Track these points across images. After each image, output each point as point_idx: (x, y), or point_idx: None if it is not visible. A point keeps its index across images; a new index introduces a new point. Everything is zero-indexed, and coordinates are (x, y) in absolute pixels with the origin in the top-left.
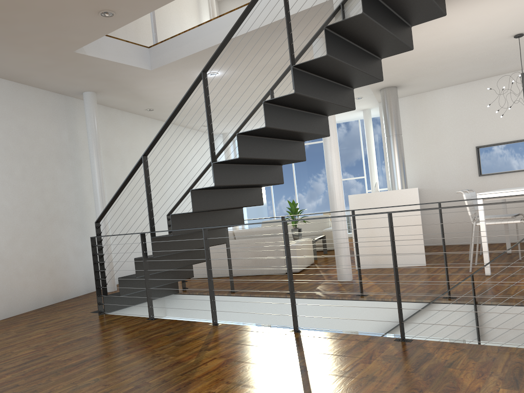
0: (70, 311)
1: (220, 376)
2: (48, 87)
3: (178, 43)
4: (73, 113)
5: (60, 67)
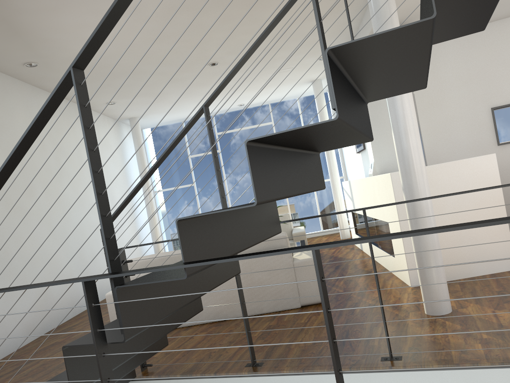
0: None
1: None
2: None
3: None
4: None
5: None
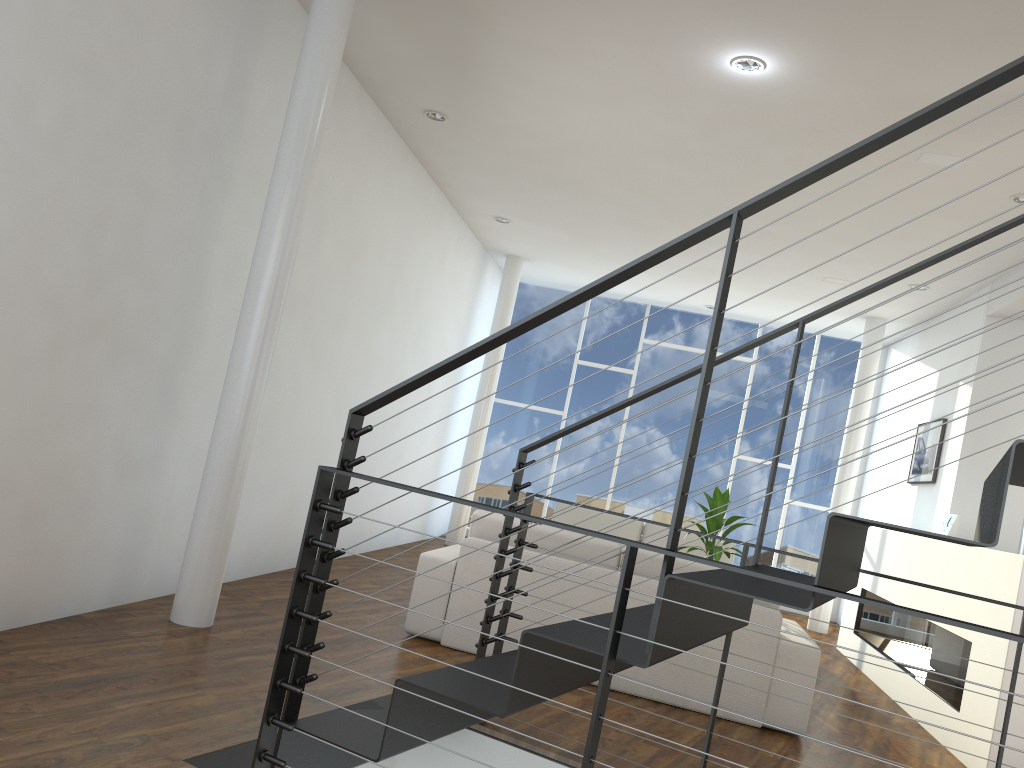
0: (89, 722)
1: None
2: None
3: None
4: (262, 21)
5: None
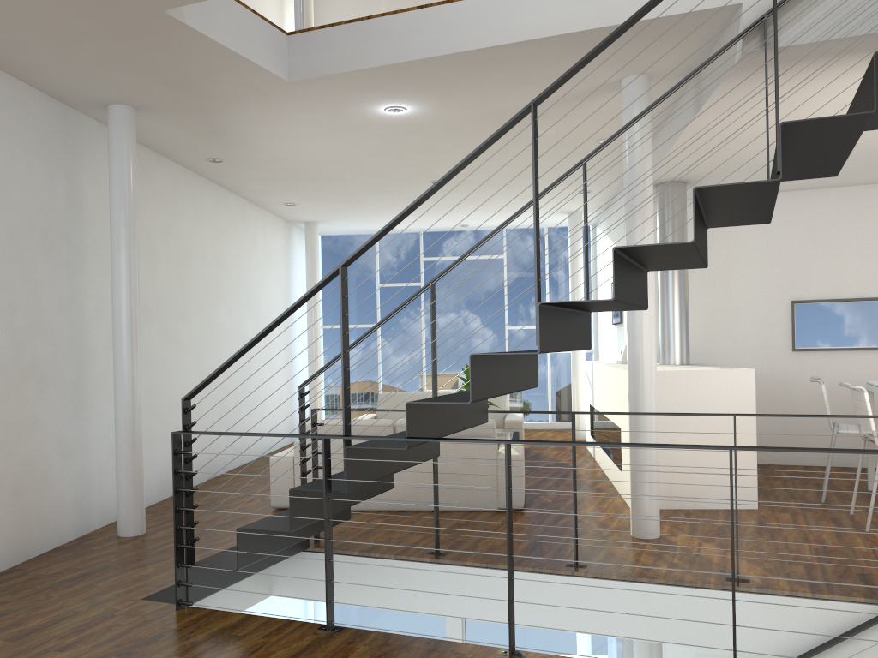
0: (85, 594)
1: None
2: (42, 81)
3: (365, 36)
4: (78, 146)
5: (105, 40)
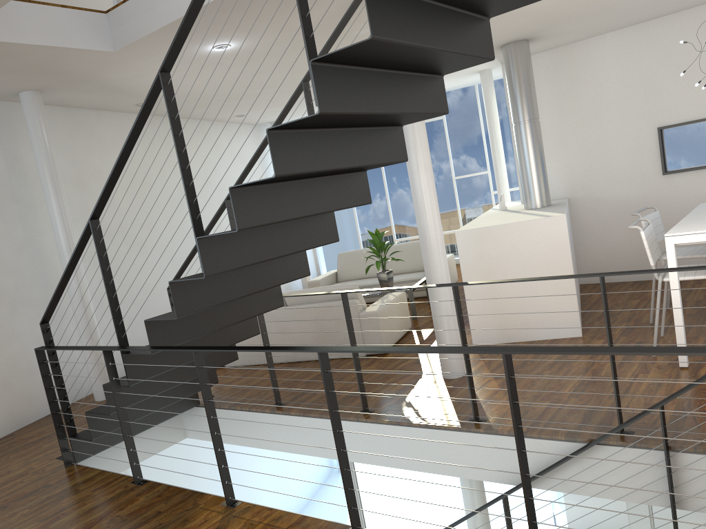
0: (29, 455)
1: None
2: None
3: (150, 3)
4: (11, 128)
5: None
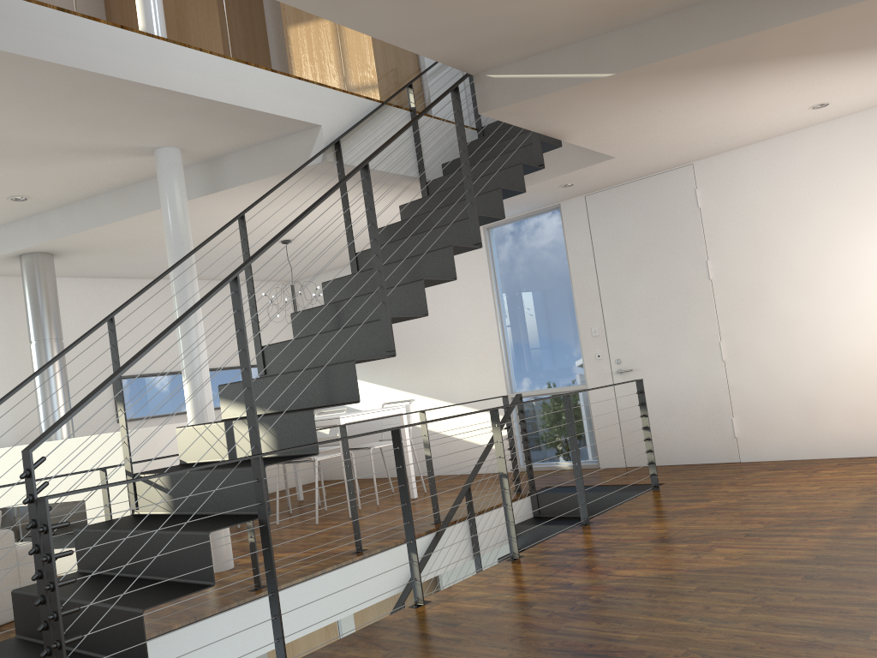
0: None
1: (677, 563)
2: None
3: None
4: None
5: None
